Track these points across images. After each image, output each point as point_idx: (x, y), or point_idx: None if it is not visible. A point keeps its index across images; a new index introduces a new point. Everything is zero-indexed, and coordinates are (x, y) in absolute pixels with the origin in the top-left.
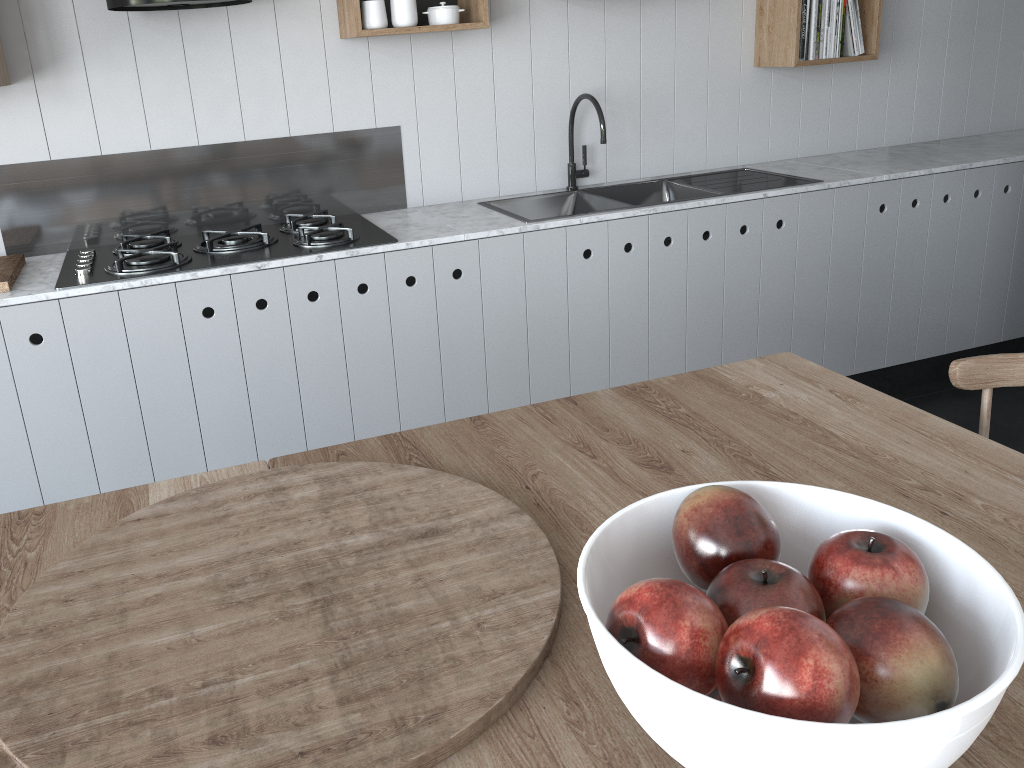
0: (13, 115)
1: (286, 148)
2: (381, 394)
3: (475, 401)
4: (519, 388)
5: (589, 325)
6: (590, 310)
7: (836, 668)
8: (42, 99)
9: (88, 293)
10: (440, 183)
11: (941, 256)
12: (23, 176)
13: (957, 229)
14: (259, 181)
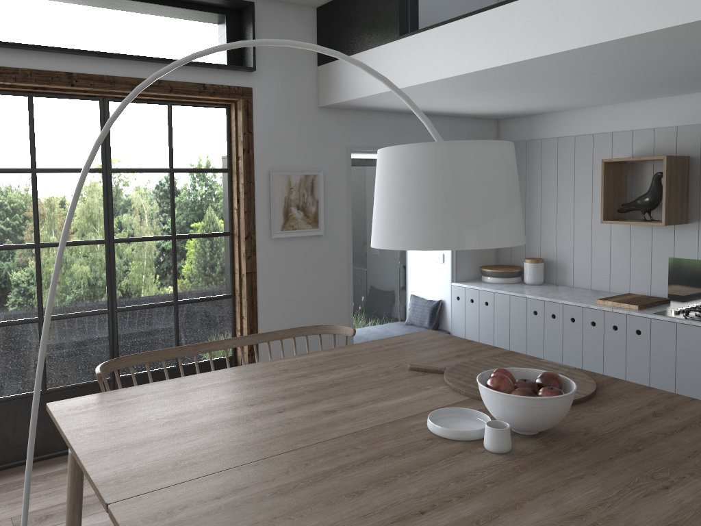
0: (685, 237)
1: None
2: None
3: None
4: None
5: None
6: None
7: (495, 382)
8: (700, 231)
9: (663, 319)
10: None
11: None
12: (683, 264)
13: None
14: None
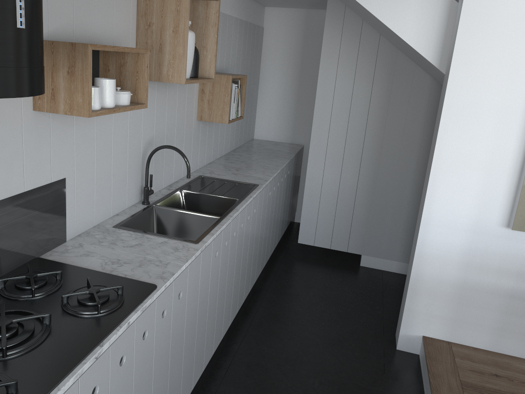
0: None
1: None
2: None
3: (178, 379)
4: (192, 356)
5: (213, 297)
6: (214, 287)
7: None
8: None
9: None
10: (84, 216)
11: (275, 209)
12: None
13: (278, 196)
14: None
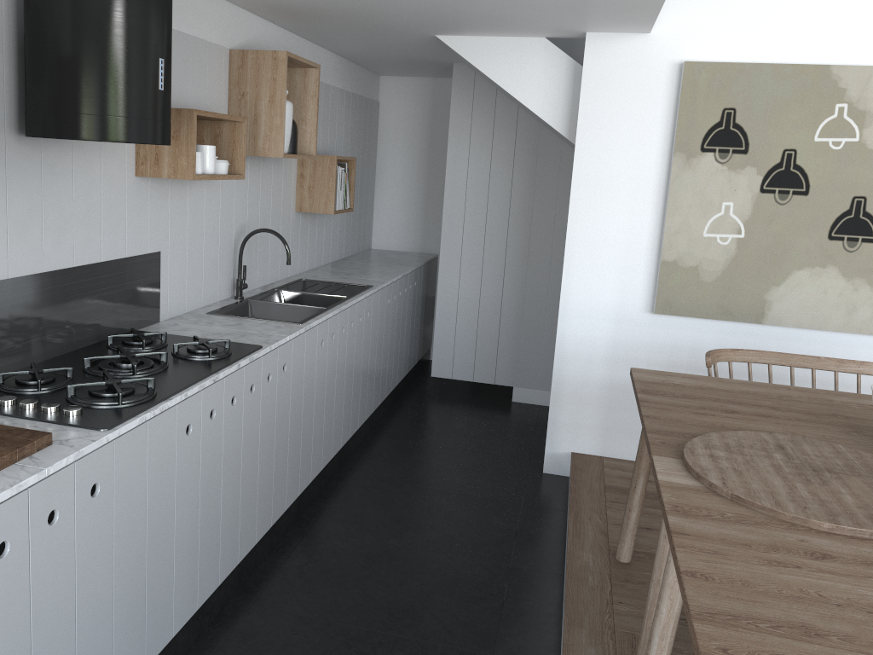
0: None
1: (98, 272)
2: (252, 477)
3: (283, 468)
4: (297, 451)
5: (320, 395)
6: (321, 384)
7: None
8: None
9: (131, 428)
10: (176, 299)
11: (398, 326)
12: None
13: (401, 310)
14: (80, 305)
